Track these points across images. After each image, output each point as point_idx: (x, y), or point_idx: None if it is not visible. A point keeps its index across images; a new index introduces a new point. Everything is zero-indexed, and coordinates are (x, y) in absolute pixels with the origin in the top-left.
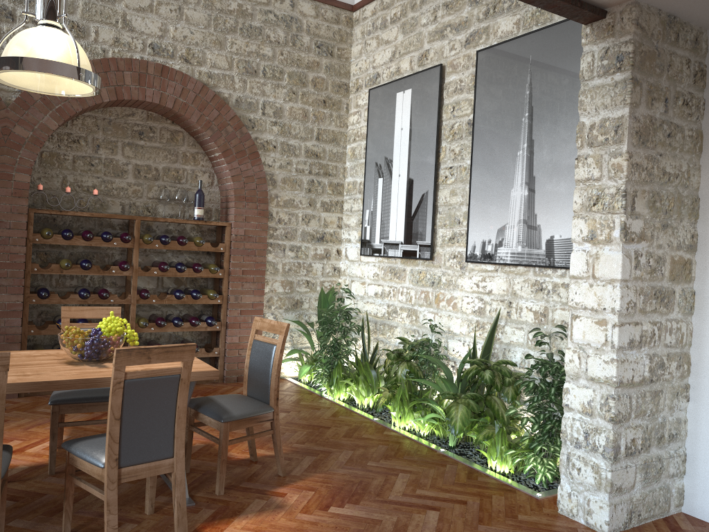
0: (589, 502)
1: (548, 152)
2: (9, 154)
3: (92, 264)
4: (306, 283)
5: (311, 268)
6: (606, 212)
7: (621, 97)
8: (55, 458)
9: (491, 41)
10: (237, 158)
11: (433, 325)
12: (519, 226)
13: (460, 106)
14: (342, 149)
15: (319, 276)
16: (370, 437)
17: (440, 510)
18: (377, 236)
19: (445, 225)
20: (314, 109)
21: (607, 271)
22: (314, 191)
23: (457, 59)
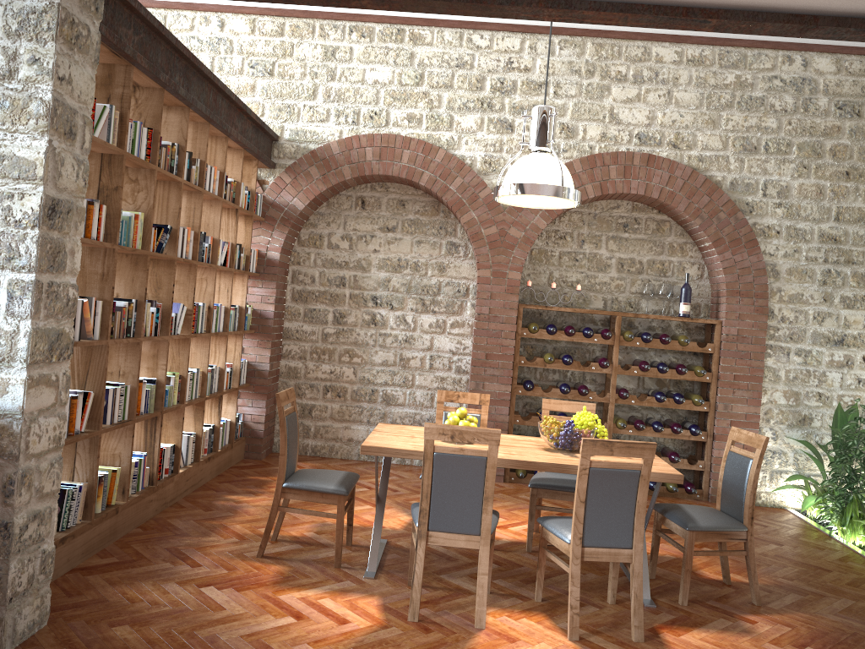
0: None
1: None
2: (504, 253)
3: (573, 359)
4: (817, 396)
5: (824, 378)
6: None
7: None
8: (531, 537)
9: None
10: (730, 247)
11: None
12: None
13: None
14: None
15: (836, 388)
16: None
17: None
18: None
19: None
20: (832, 184)
21: None
22: (831, 283)
23: None
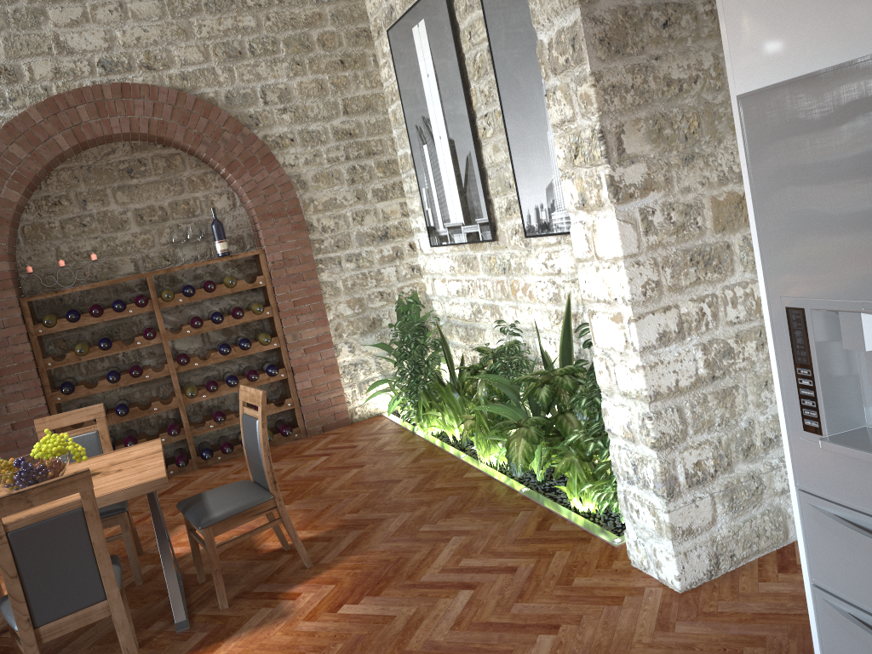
0: (655, 552)
1: None
2: None
3: (118, 339)
4: (379, 296)
5: (381, 276)
6: (589, 165)
7: None
8: None
9: None
10: (247, 168)
11: (505, 327)
12: None
13: (475, 29)
14: (382, 115)
15: (394, 282)
16: (444, 486)
17: (476, 588)
18: (440, 220)
19: (498, 193)
20: (331, 76)
21: (607, 247)
22: (359, 180)
23: None
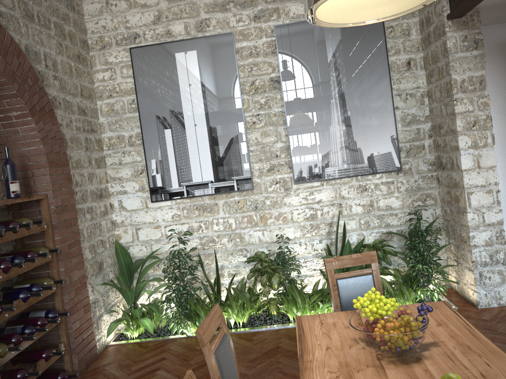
0: (499, 292)
1: (358, 99)
2: None
3: None
4: (101, 243)
5: (101, 226)
6: (481, 129)
7: (480, 64)
8: None
9: (282, 20)
10: (41, 117)
11: (285, 237)
12: (342, 150)
13: (260, 67)
14: (95, 105)
15: (105, 232)
16: None
17: None
18: (175, 181)
19: (261, 160)
20: (74, 64)
21: (488, 162)
22: (89, 148)
23: (247, 30)
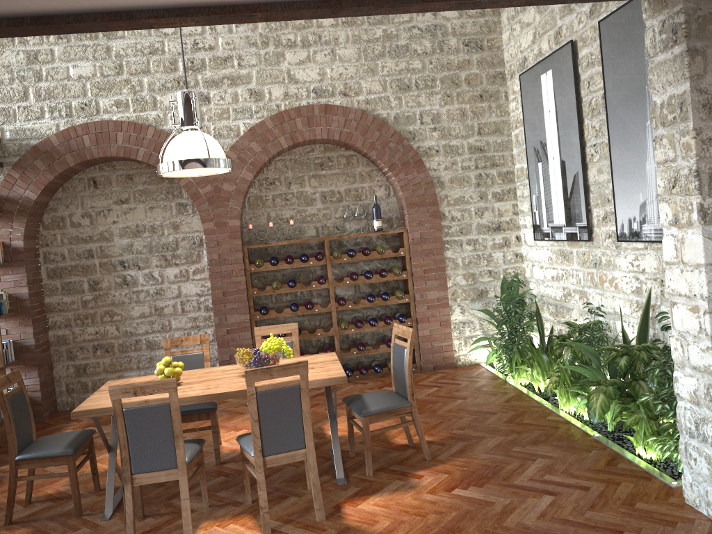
0: (707, 493)
1: None
2: (222, 206)
3: (299, 281)
4: (488, 273)
5: (491, 258)
6: (683, 194)
7: (680, 71)
8: None
9: (611, 8)
10: (403, 169)
11: (592, 308)
12: (657, 200)
13: (594, 80)
14: (507, 137)
15: (501, 264)
16: (530, 422)
17: (557, 495)
18: (544, 220)
19: (597, 204)
20: (471, 106)
21: (692, 255)
22: (483, 184)
23: (585, 32)
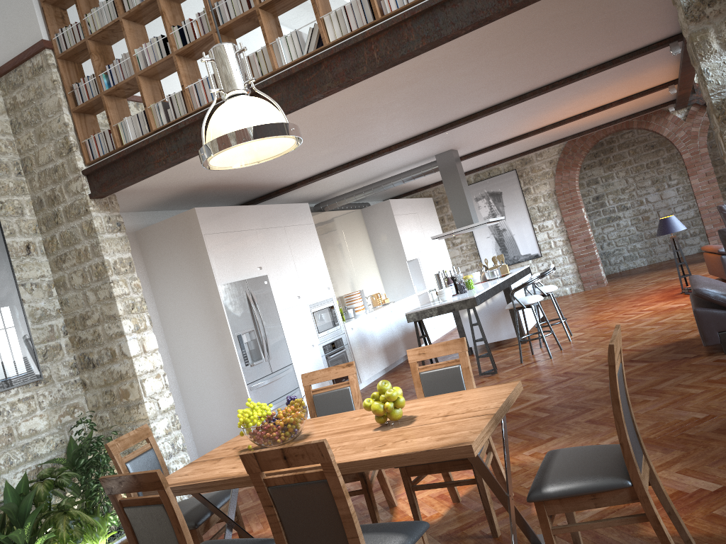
0: None
1: None
2: None
3: None
4: None
5: None
6: (140, 312)
7: (126, 246)
8: None
9: None
10: None
11: None
12: None
13: None
14: None
15: None
16: None
17: None
18: None
19: None
20: None
21: (151, 345)
22: None
23: None
